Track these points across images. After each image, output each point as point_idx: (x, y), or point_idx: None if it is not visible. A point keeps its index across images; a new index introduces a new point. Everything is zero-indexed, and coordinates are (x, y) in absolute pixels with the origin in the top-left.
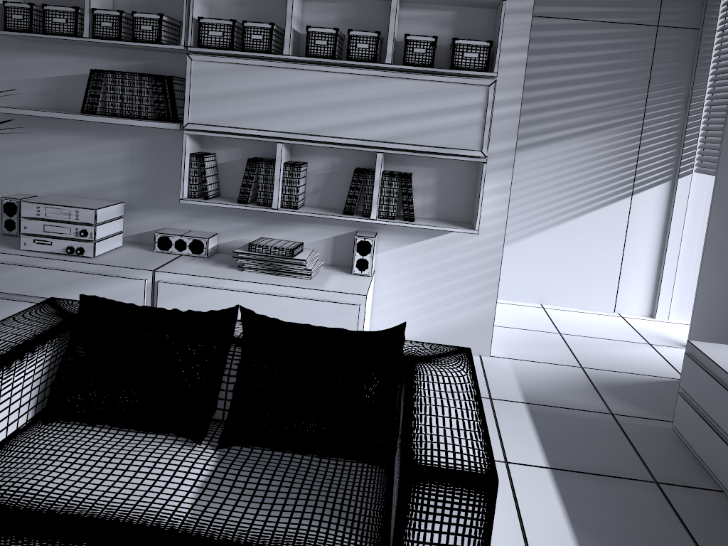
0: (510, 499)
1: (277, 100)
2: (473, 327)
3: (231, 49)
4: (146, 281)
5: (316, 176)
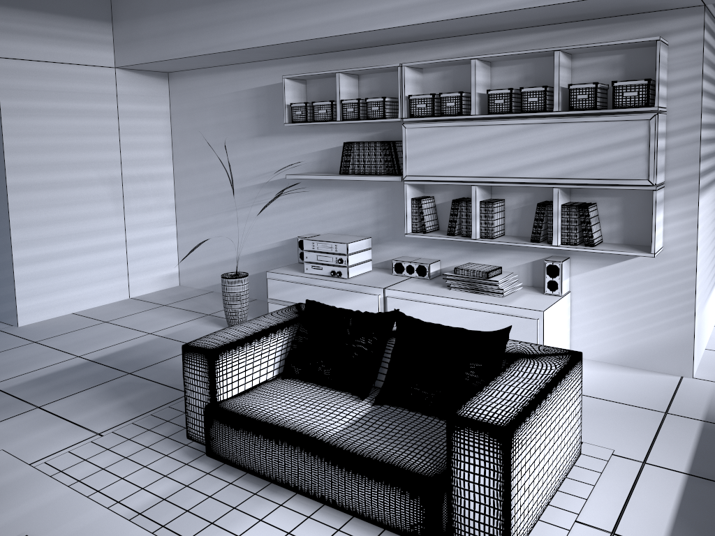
0: (626, 488)
1: (468, 152)
2: (671, 348)
3: (432, 116)
4: (379, 296)
5: (512, 210)
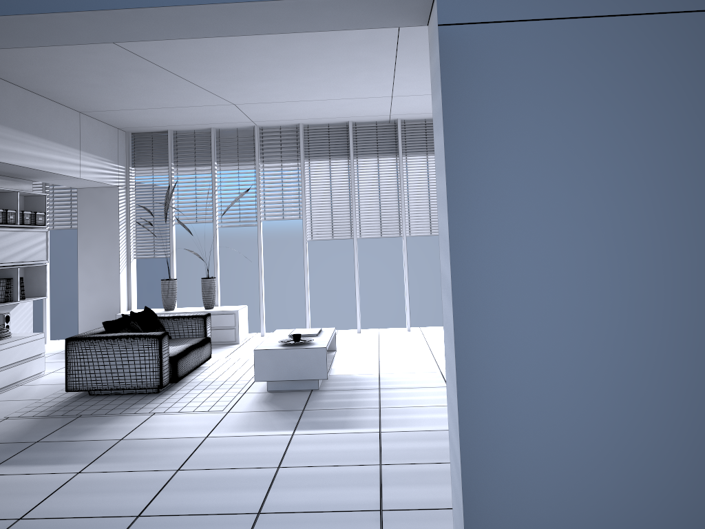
0: None
1: None
2: None
3: None
4: None
5: None
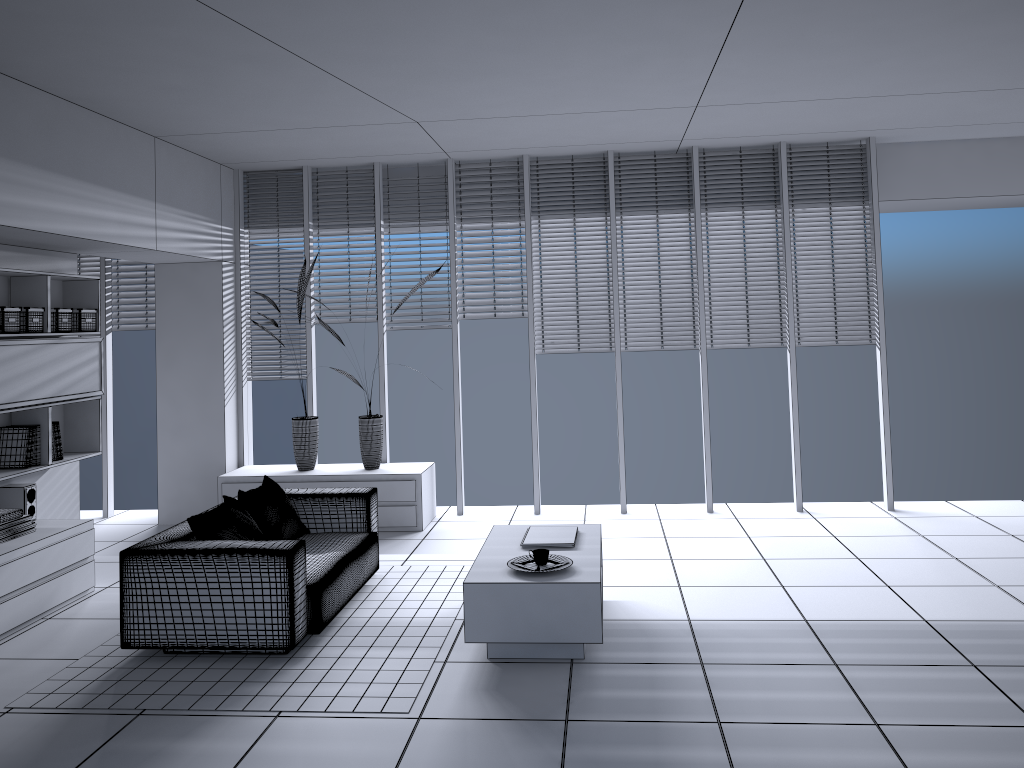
0: None
1: None
2: None
3: None
4: None
5: None
